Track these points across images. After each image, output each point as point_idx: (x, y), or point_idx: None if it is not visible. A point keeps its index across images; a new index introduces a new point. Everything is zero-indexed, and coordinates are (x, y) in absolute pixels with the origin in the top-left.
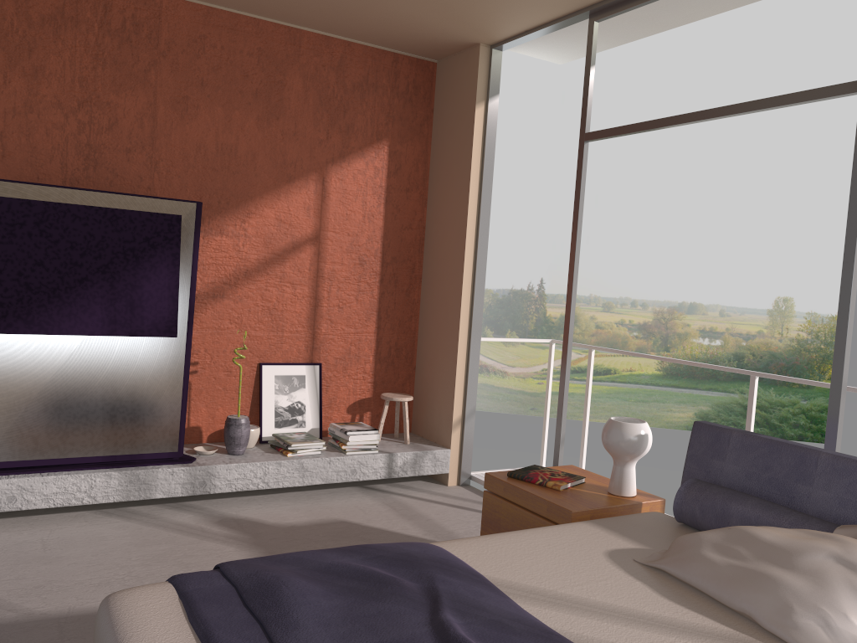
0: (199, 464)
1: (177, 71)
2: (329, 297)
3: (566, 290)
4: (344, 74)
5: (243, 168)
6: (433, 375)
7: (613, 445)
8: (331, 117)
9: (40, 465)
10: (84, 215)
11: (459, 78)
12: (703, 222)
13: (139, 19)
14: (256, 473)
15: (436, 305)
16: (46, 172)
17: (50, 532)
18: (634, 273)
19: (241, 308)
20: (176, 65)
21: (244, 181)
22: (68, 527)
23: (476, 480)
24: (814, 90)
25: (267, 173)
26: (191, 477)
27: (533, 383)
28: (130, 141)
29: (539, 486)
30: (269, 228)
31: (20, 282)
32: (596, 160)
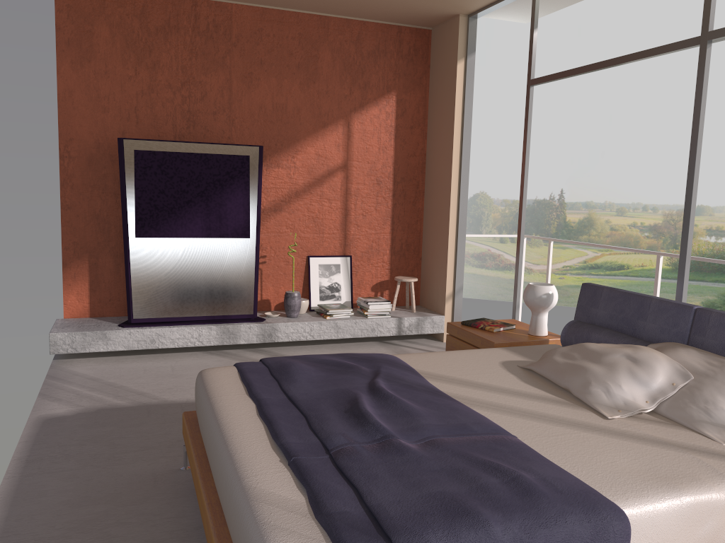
0: (267, 322)
1: (244, 55)
2: (355, 208)
3: (583, 198)
4: (361, 45)
5: (291, 120)
6: (432, 263)
7: (528, 301)
8: (353, 78)
9: (168, 321)
10: (187, 159)
11: (446, 41)
12: (710, 133)
13: (217, 22)
14: (305, 329)
15: (434, 211)
16: (163, 131)
17: (176, 362)
18: (645, 181)
19: (293, 218)
20: (243, 51)
21: (292, 128)
22: (186, 359)
23: None
24: (674, 43)
25: (308, 122)
26: (262, 331)
27: (555, 278)
28: (215, 106)
29: (480, 329)
30: (311, 161)
31: (151, 204)
32: (610, 84)
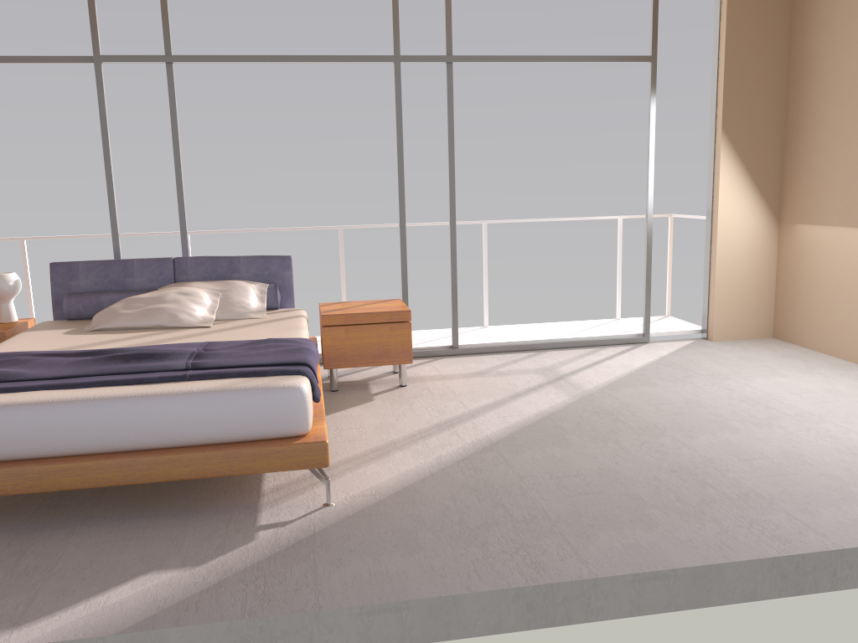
0: None
1: None
2: None
3: None
4: None
5: None
6: None
7: (1, 290)
8: None
9: None
10: None
11: None
12: None
13: None
14: None
15: None
16: None
17: None
18: None
19: None
20: None
21: None
22: None
23: None
24: (63, 56)
25: None
26: None
27: None
28: None
29: None
30: None
31: None
32: None
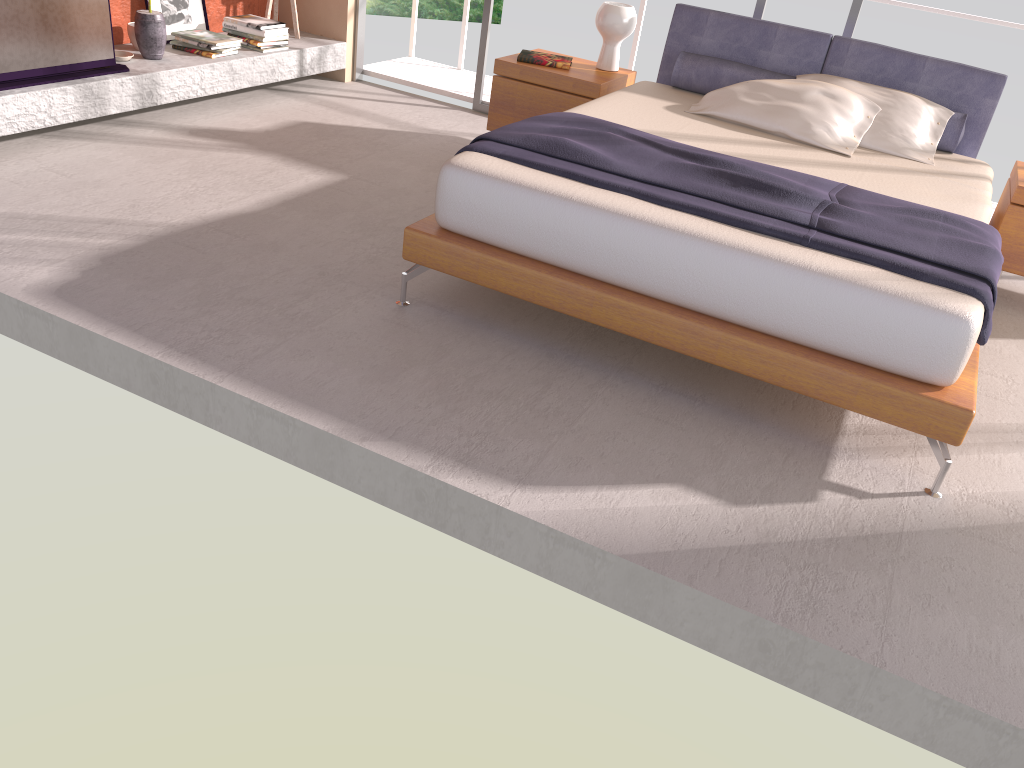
0: (140, 72)
1: None
2: None
3: None
4: None
5: None
6: None
7: (612, 28)
8: None
9: None
10: None
11: None
12: None
13: None
14: (194, 79)
15: None
16: None
17: (37, 161)
18: None
19: None
20: None
21: None
22: (44, 154)
23: (371, 75)
24: None
25: None
26: (139, 88)
27: None
28: None
29: (549, 67)
30: None
31: None
32: None
